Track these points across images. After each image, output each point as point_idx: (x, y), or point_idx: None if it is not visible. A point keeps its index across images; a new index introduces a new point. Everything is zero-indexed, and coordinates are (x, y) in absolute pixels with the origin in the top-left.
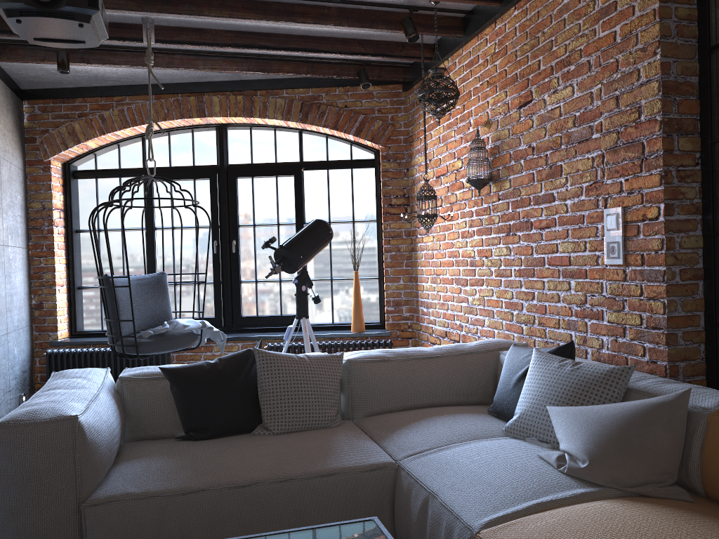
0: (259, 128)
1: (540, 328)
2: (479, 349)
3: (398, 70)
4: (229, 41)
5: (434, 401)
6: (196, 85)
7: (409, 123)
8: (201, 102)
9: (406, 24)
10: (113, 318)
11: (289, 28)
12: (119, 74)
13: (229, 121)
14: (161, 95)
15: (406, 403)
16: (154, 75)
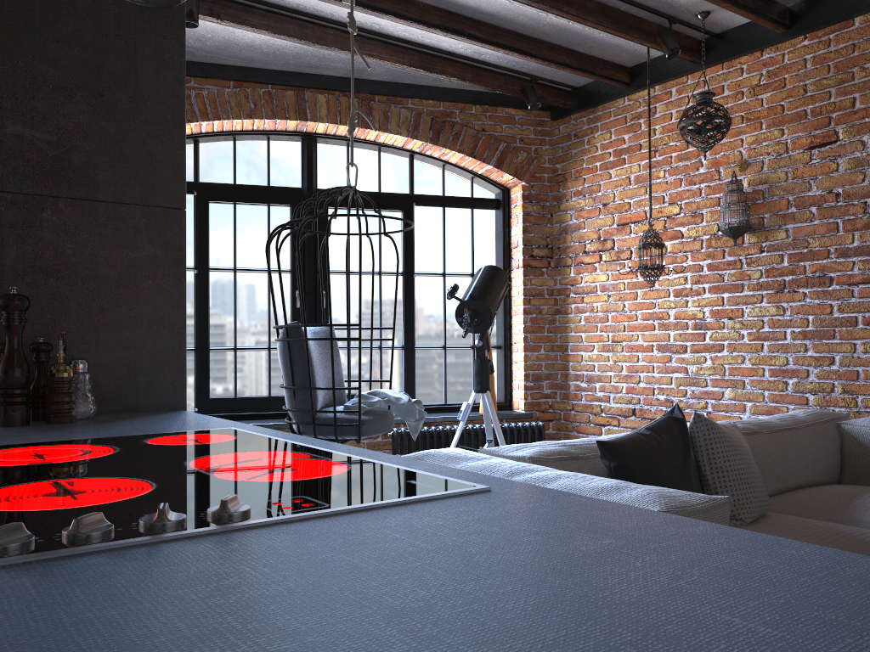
0: (360, 144)
1: (845, 397)
2: (817, 420)
3: (559, 93)
4: (437, 21)
5: (805, 480)
6: (296, 76)
7: (556, 158)
8: (301, 99)
9: (668, 37)
10: (308, 386)
11: (509, 18)
12: (207, 43)
13: (330, 130)
14: (244, 82)
15: (785, 484)
16: (253, 53)
